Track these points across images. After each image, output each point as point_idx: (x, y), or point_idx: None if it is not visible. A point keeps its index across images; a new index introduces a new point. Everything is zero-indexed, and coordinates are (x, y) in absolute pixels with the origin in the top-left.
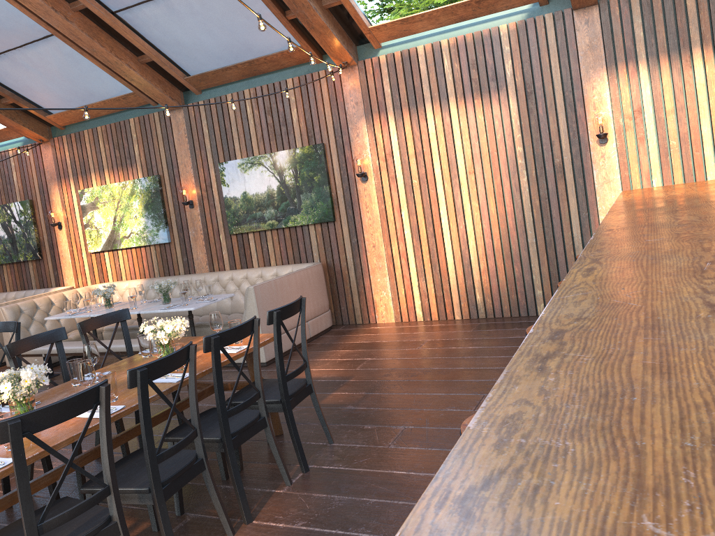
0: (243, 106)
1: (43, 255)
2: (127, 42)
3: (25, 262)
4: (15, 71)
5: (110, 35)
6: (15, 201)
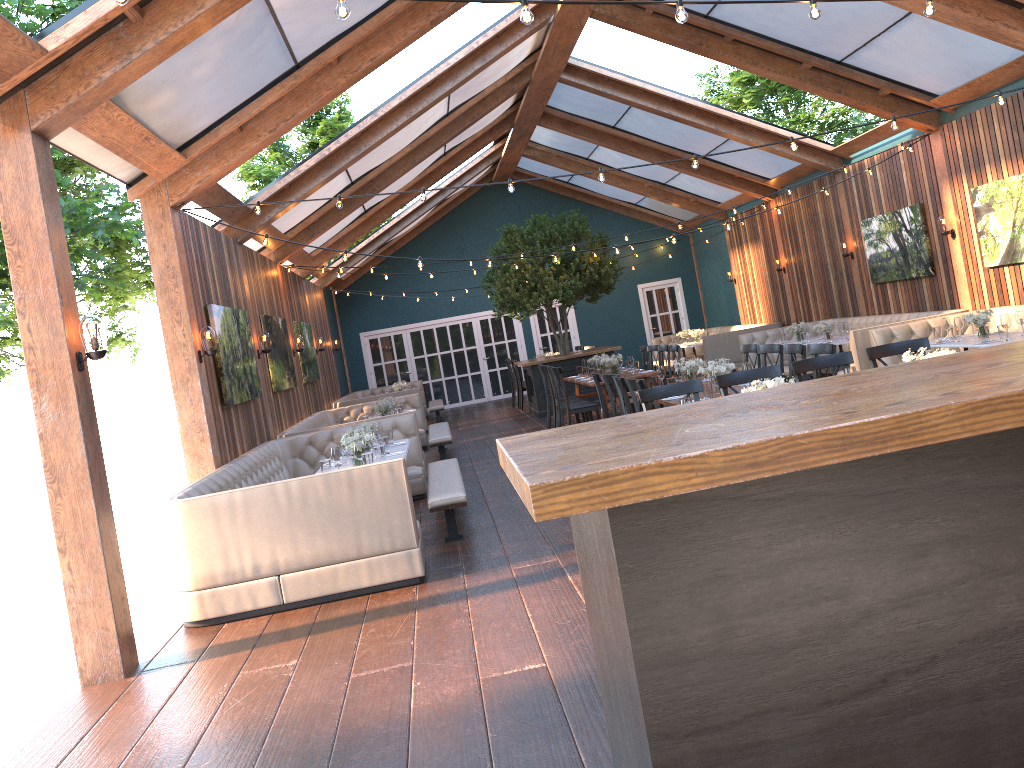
0: None
1: (936, 270)
2: None
3: (918, 279)
4: (884, 59)
5: None
6: (905, 206)
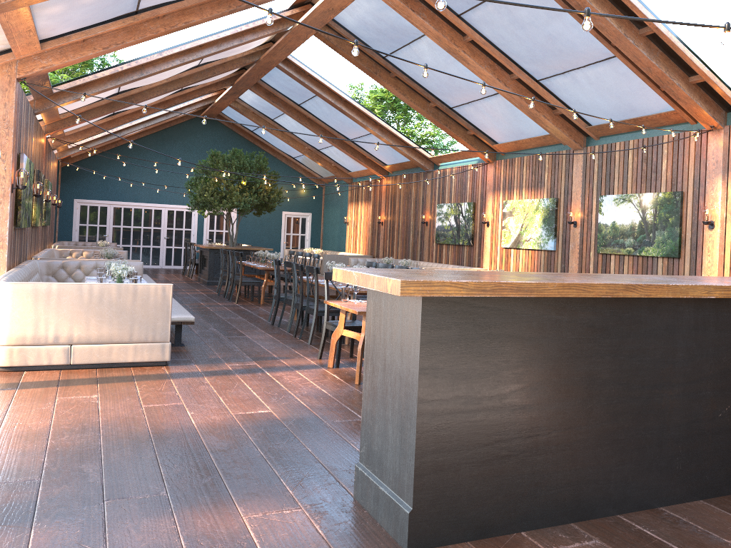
0: (626, 153)
1: (474, 243)
2: (545, 100)
3: (462, 246)
4: (476, 114)
5: (534, 95)
6: (465, 201)
